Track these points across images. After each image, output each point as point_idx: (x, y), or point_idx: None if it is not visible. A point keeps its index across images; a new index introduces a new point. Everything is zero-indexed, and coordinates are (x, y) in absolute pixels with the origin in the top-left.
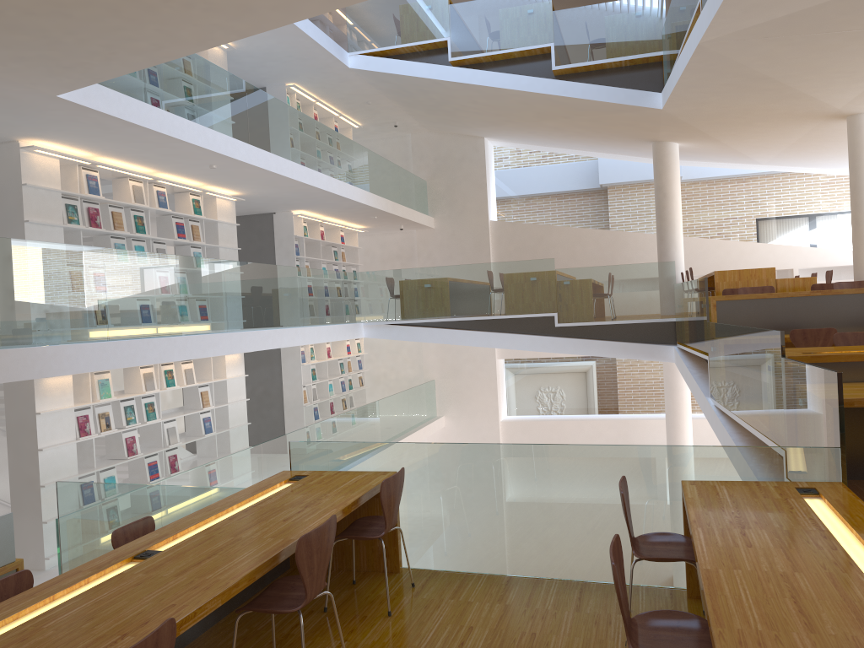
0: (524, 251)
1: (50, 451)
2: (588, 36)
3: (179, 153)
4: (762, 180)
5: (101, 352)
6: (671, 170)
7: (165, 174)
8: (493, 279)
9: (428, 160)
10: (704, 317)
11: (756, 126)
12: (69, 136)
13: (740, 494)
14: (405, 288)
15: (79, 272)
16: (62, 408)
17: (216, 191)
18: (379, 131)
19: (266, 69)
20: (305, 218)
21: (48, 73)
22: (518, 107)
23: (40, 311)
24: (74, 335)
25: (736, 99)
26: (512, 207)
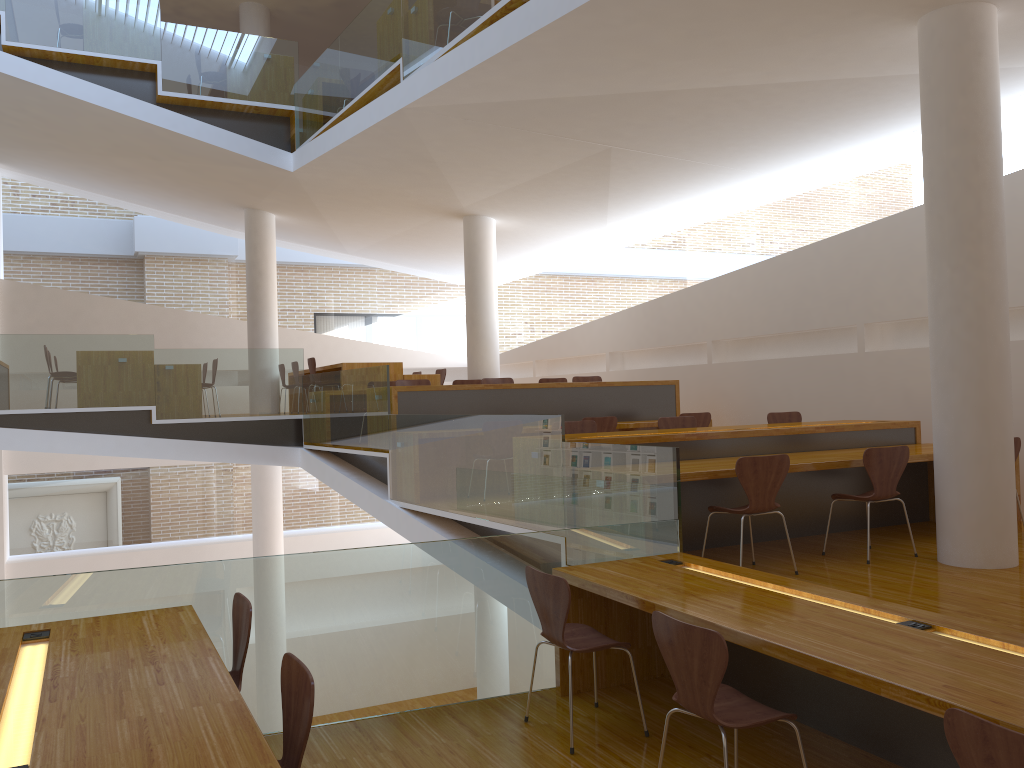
0: (53, 325)
1: None
2: (207, 65)
3: None
4: (346, 271)
5: None
6: (268, 245)
7: None
8: (62, 357)
9: None
10: (381, 410)
11: (374, 211)
12: None
13: (628, 571)
14: None
15: None
16: None
17: None
18: None
19: None
20: None
21: None
22: (91, 131)
23: None
24: None
25: (380, 176)
26: (34, 264)
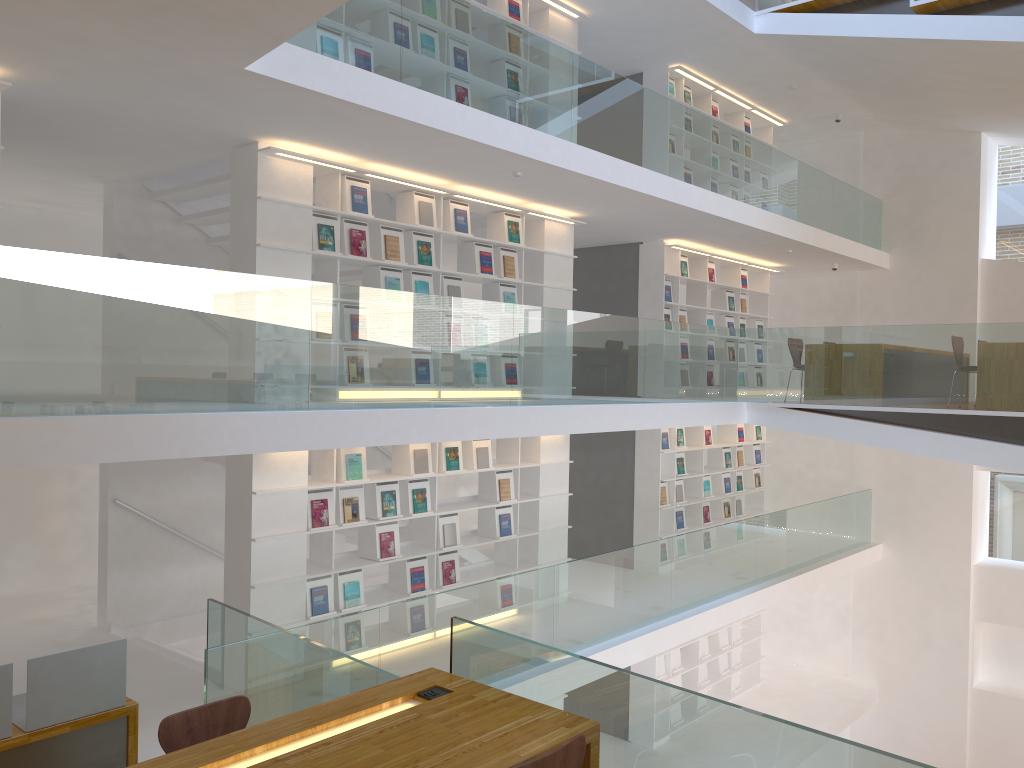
0: None
1: (268, 543)
2: None
3: (461, 154)
4: None
5: (287, 426)
6: None
7: (465, 186)
8: (957, 351)
9: (886, 170)
10: None
11: None
12: (309, 132)
13: None
14: (812, 357)
15: (269, 313)
16: (287, 489)
17: (545, 210)
18: (814, 130)
19: (637, 45)
20: (683, 251)
21: (208, 32)
22: None
23: (201, 365)
24: (253, 400)
25: None
26: (1022, 238)
